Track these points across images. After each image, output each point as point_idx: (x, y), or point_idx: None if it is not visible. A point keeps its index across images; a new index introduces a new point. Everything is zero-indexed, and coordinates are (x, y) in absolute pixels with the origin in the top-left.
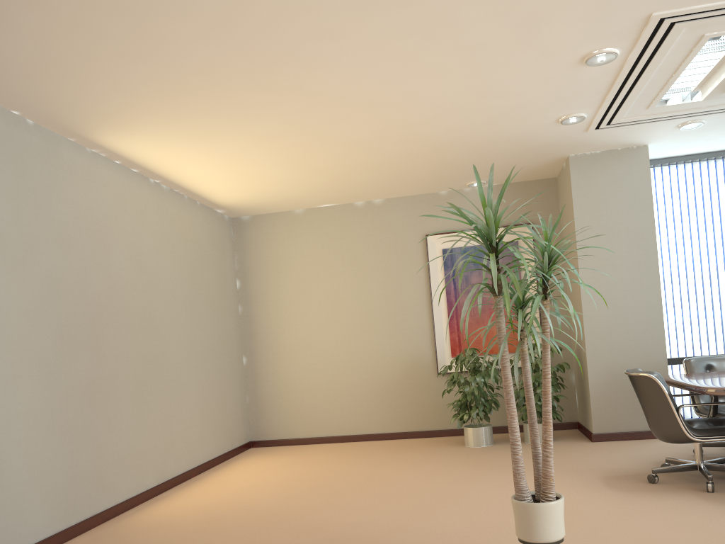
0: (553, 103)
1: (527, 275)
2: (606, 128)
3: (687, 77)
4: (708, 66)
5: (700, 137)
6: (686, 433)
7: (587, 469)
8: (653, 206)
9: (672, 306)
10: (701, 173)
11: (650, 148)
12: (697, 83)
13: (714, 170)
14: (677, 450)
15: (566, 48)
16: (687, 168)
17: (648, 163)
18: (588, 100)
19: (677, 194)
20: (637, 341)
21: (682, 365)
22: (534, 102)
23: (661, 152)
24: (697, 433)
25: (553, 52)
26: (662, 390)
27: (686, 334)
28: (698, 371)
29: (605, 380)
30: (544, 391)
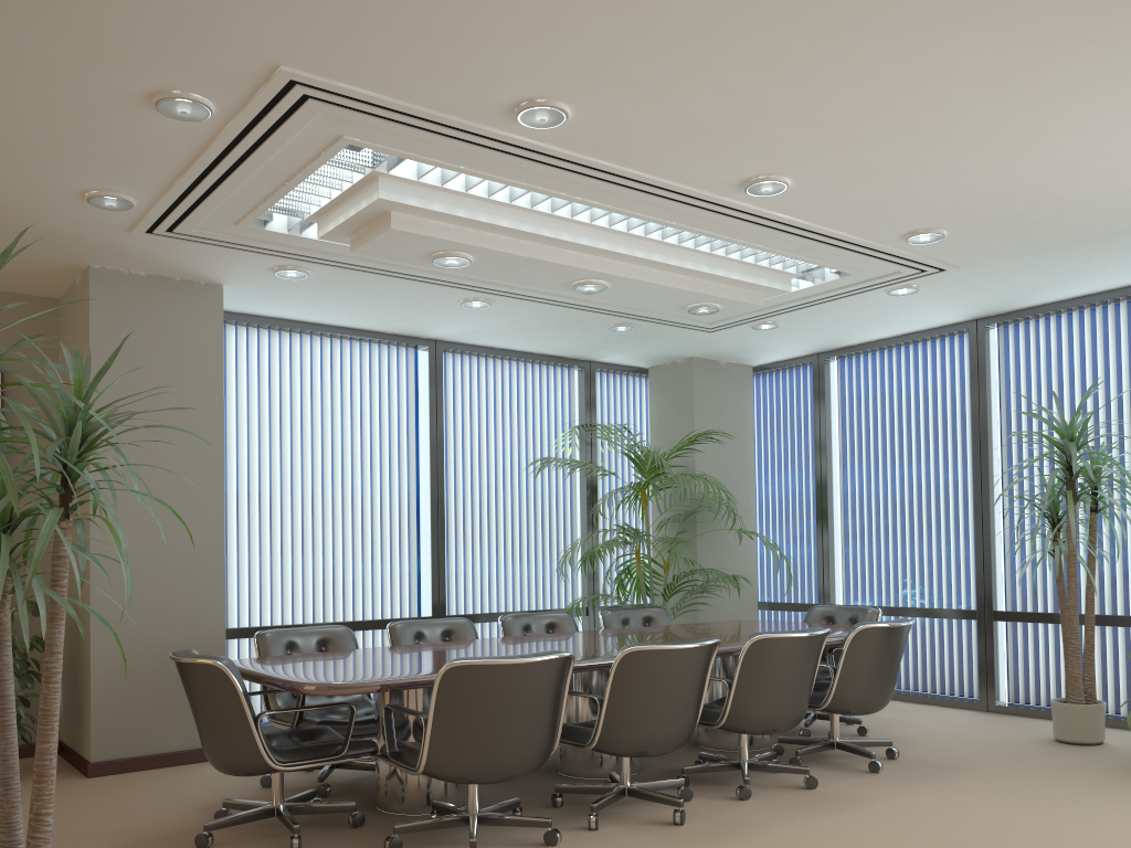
0: (81, 158)
1: (37, 463)
2: (165, 237)
3: (302, 195)
4: (335, 188)
5: (299, 295)
6: (267, 758)
7: (83, 835)
8: (223, 383)
9: (235, 546)
10: (292, 350)
11: (225, 291)
12: (315, 209)
13: (309, 349)
14: (236, 781)
15: (127, 63)
16: (274, 338)
17: (222, 315)
18: (146, 177)
19: (256, 373)
20: (182, 600)
21: (243, 639)
22: (44, 143)
23: (240, 303)
24: (283, 756)
25: (101, 58)
26: (235, 688)
27: (253, 591)
28: (276, 652)
29: (122, 666)
30: (44, 709)
